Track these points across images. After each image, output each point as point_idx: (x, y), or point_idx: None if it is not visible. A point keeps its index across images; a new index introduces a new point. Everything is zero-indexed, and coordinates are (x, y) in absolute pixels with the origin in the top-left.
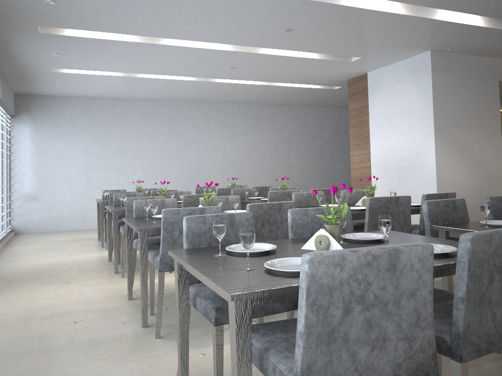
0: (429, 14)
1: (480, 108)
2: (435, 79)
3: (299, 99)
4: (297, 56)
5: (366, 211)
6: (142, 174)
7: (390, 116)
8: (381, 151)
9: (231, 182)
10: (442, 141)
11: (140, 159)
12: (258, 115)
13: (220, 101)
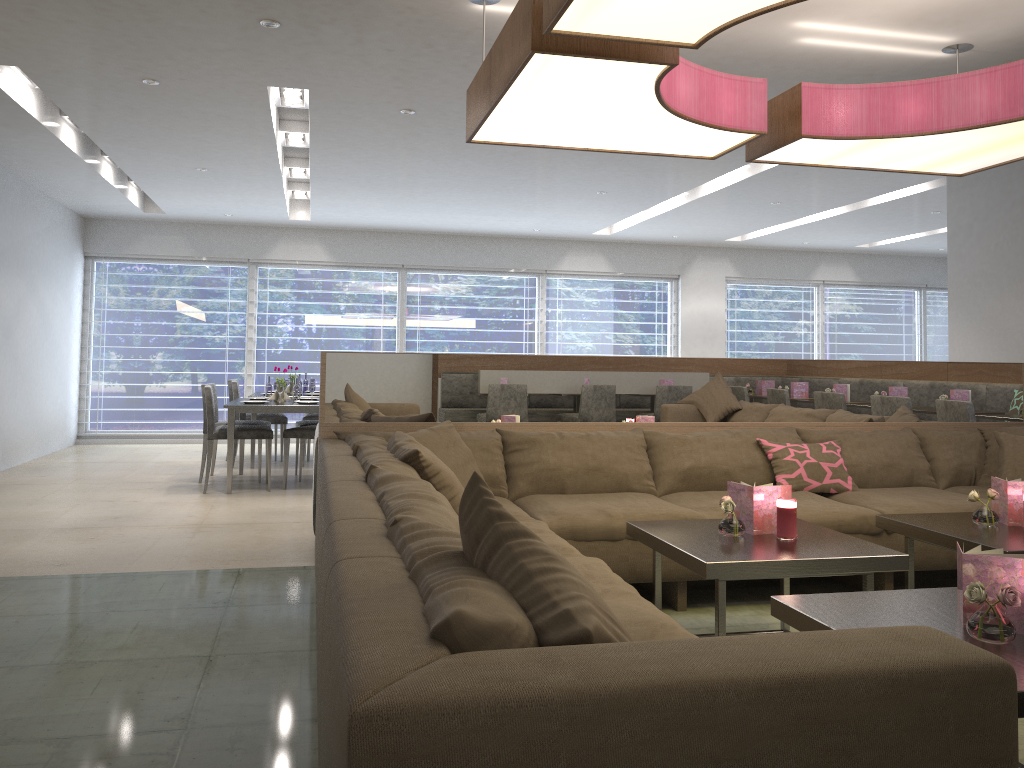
0: (762, 166)
1: None
2: (951, 203)
3: None
4: (904, 196)
5: None
6: None
7: None
8: None
9: None
10: (962, 318)
11: None
12: None
13: None
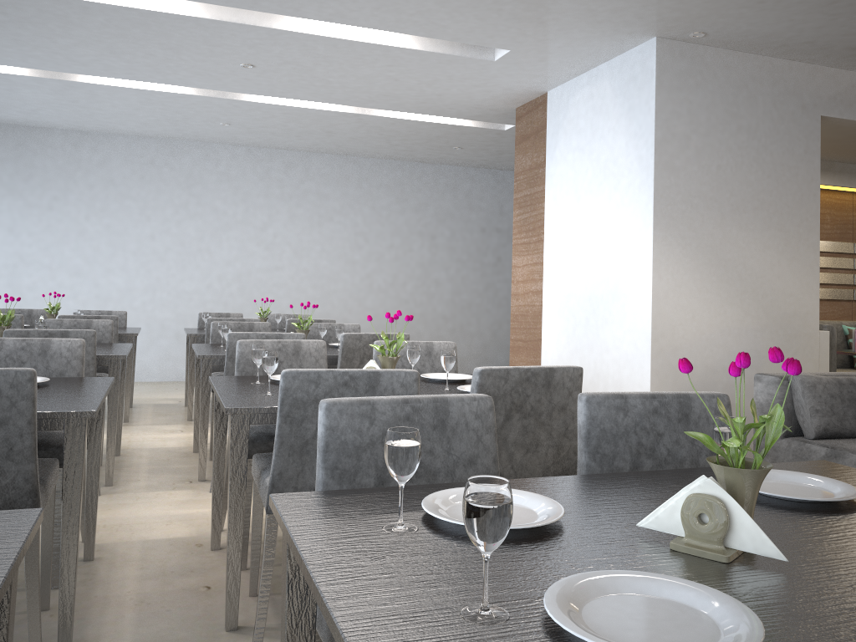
0: None
1: (772, 175)
2: (663, 102)
3: (449, 151)
4: (365, 41)
5: (278, 407)
6: (125, 282)
7: (580, 184)
8: (561, 258)
9: (261, 308)
10: (673, 242)
11: (122, 252)
12: (372, 180)
13: (292, 147)
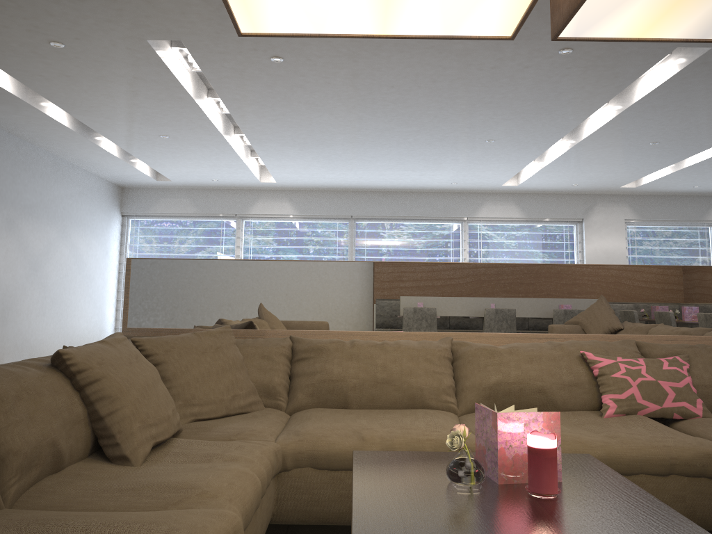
0: (630, 101)
1: None
2: None
3: None
4: None
5: None
6: None
7: None
8: None
9: None
10: None
11: None
12: None
13: None
